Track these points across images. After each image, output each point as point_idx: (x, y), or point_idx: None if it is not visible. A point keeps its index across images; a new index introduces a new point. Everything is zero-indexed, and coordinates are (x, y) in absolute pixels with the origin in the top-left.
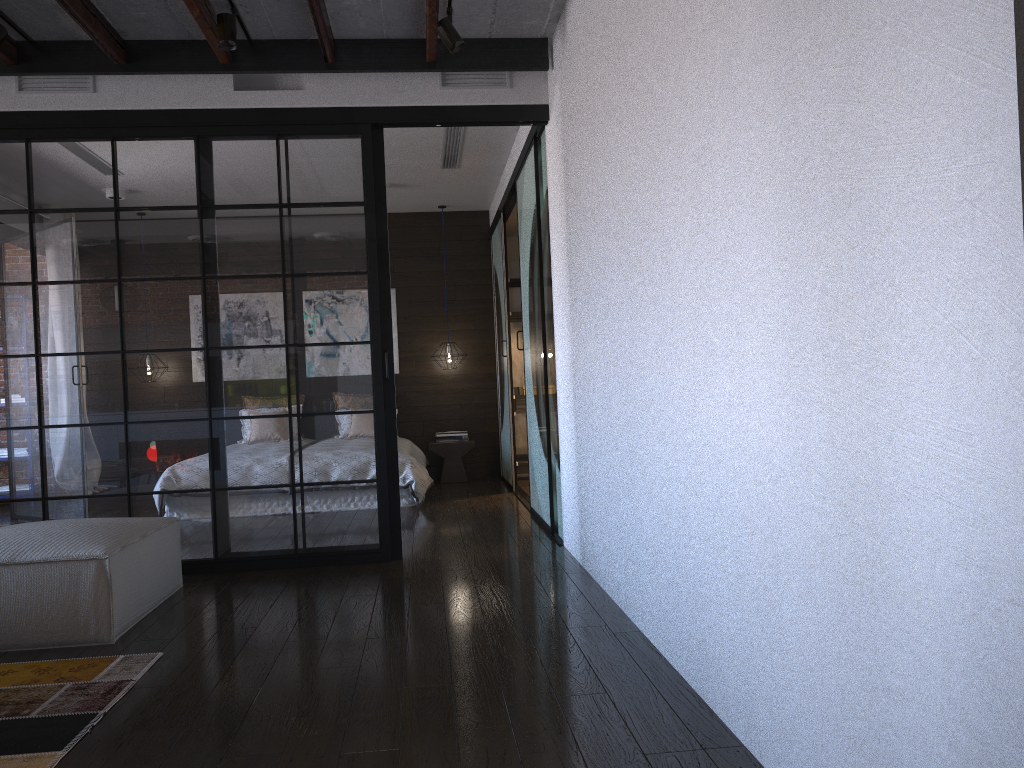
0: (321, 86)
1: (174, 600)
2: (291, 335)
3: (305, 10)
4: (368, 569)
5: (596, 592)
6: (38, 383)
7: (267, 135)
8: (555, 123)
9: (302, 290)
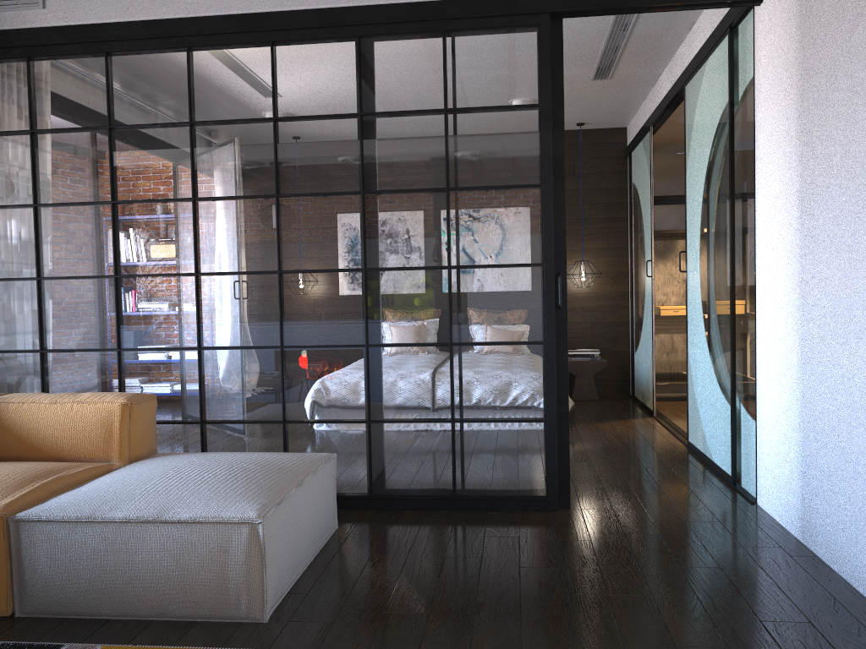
0: None
1: (330, 551)
2: (454, 256)
3: None
4: (535, 521)
5: (855, 599)
6: (197, 303)
7: (433, 32)
8: None
9: (467, 206)
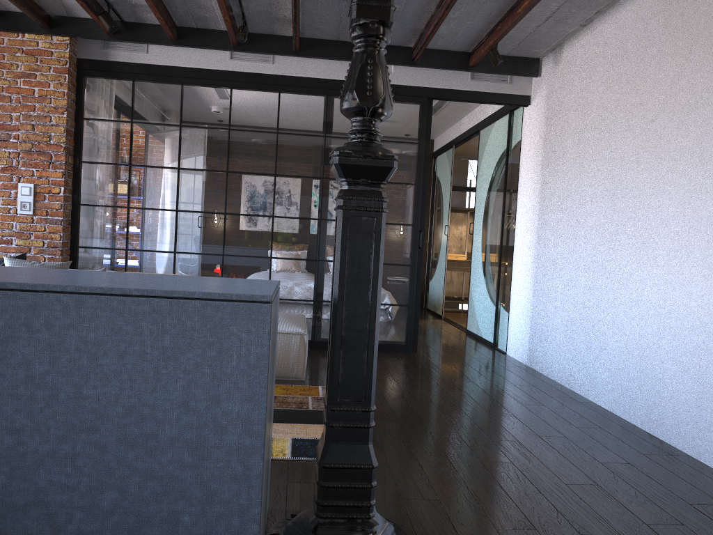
0: (402, 72)
1: (308, 361)
2: None
3: (413, 33)
4: (402, 355)
5: (550, 381)
6: (224, 230)
7: None
8: (537, 109)
9: None
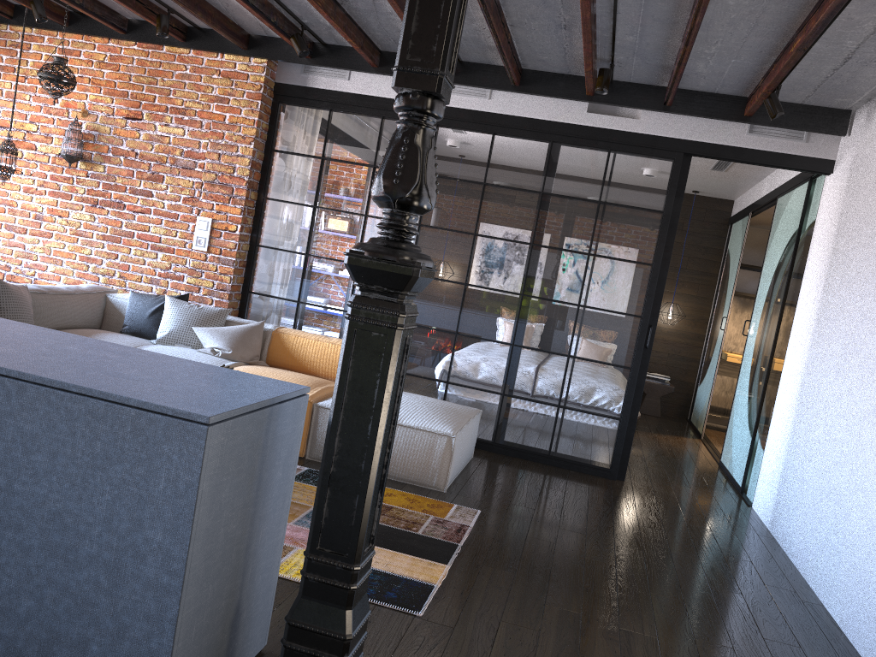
0: (652, 118)
1: (471, 468)
2: (583, 299)
3: (663, 70)
4: (600, 482)
5: (784, 559)
6: None
7: (602, 148)
8: (839, 180)
9: (600, 268)
